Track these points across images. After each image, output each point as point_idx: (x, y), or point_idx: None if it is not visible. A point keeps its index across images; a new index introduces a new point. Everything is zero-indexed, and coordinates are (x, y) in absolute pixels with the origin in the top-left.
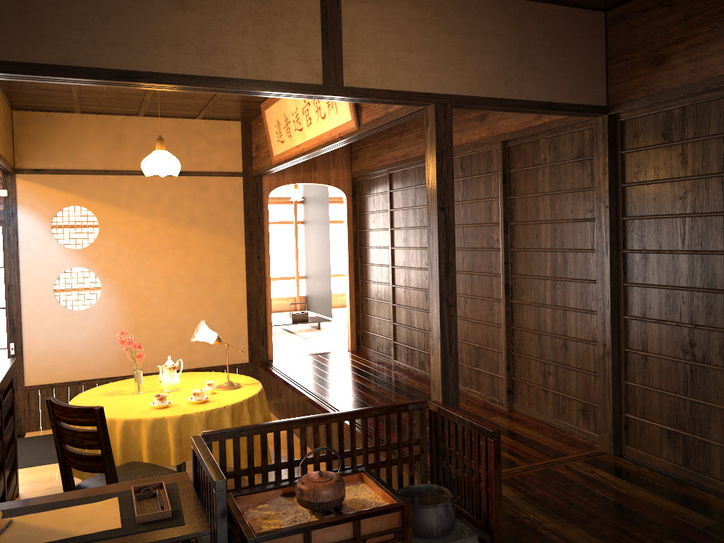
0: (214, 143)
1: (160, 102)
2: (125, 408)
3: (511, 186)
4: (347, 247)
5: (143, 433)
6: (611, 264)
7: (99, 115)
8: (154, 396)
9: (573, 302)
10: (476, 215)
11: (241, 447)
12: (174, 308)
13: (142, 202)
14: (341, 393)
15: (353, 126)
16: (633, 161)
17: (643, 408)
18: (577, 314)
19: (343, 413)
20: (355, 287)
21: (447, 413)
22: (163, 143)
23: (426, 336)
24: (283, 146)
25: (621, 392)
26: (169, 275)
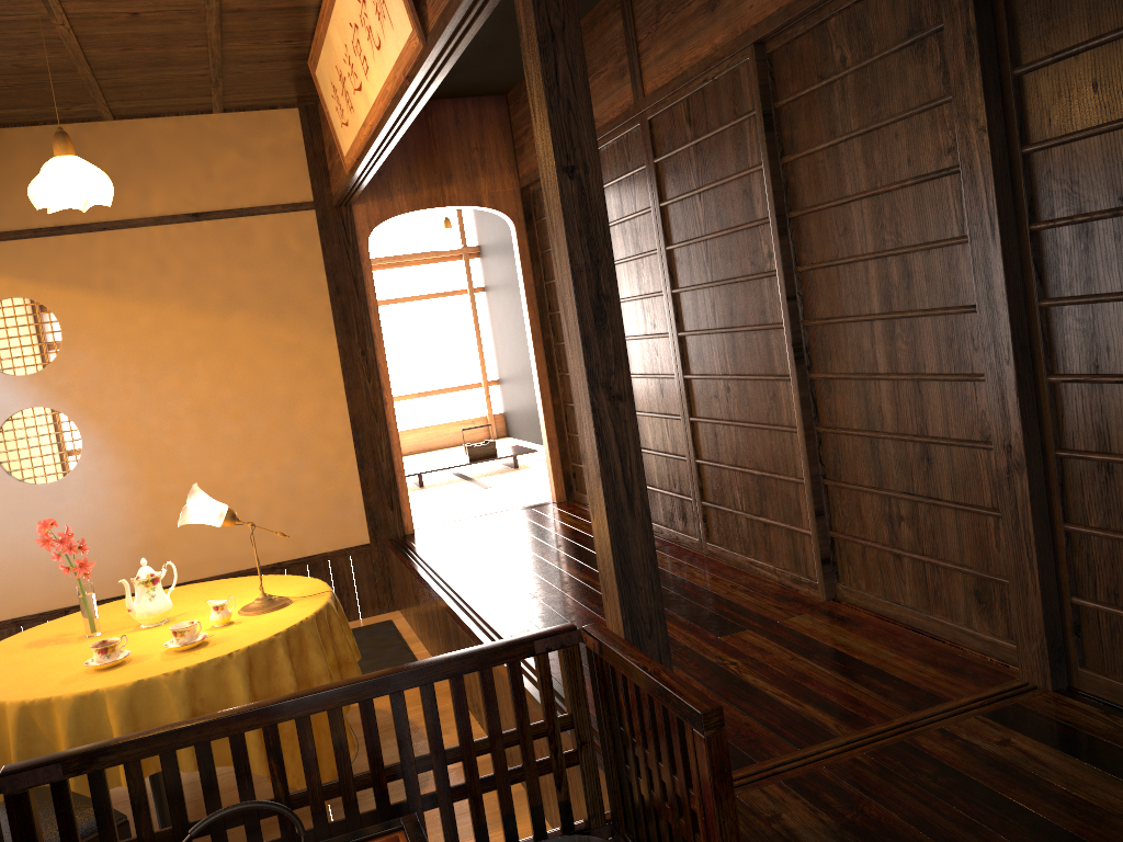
0: (254, 153)
1: (121, 84)
2: (41, 674)
3: (784, 136)
4: (528, 317)
5: (58, 726)
6: (1007, 260)
7: (32, 127)
8: (90, 647)
9: (934, 362)
10: (726, 211)
11: (281, 730)
12: (221, 461)
13: (135, 277)
14: (511, 590)
15: (418, 42)
16: (1034, 9)
17: (1114, 583)
18: (944, 386)
19: (370, 681)
20: (552, 387)
21: (616, 657)
22: (67, 141)
23: (670, 463)
24: (349, 133)
25: (1057, 549)
26: (203, 403)
